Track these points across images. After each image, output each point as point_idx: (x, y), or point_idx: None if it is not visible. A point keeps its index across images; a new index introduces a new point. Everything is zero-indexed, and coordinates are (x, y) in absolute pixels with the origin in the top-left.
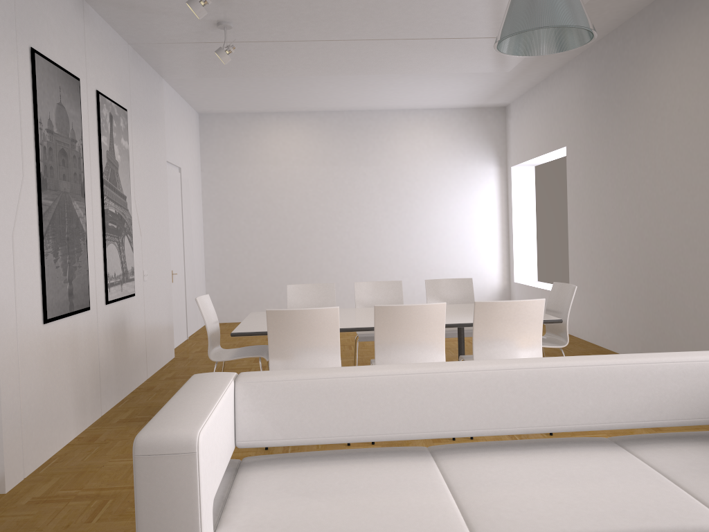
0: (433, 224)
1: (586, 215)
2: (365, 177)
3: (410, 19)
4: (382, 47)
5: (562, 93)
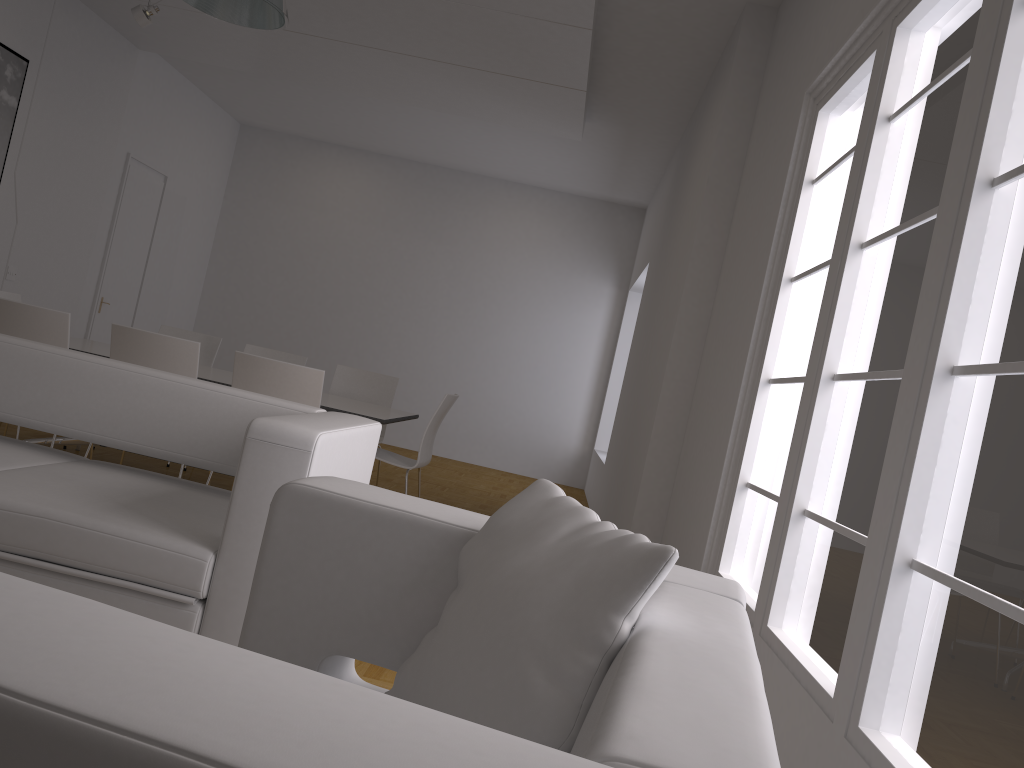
0: (507, 342)
1: (633, 355)
2: (432, 258)
3: (380, 22)
4: (379, 60)
5: (664, 190)
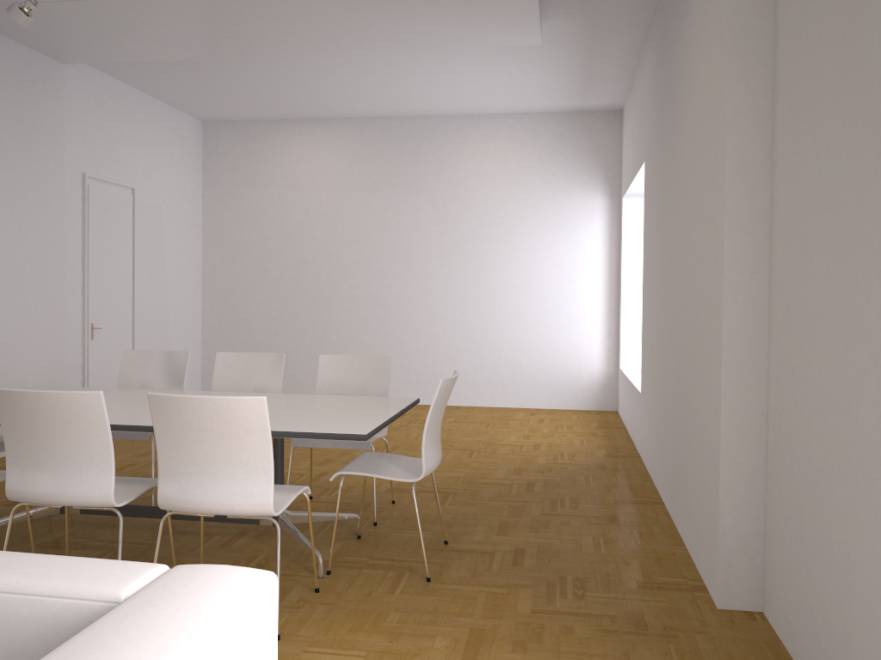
0: (507, 278)
1: (651, 269)
2: (414, 209)
3: None
4: (296, 3)
5: (645, 78)
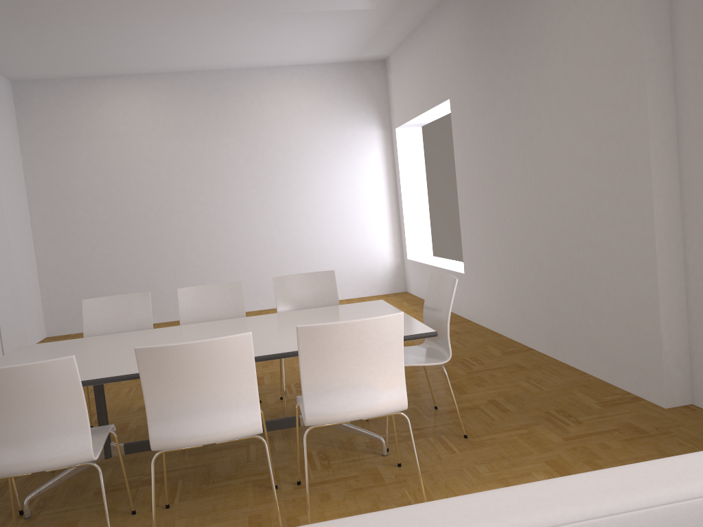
0: (312, 199)
1: (476, 180)
2: (228, 149)
3: None
4: None
5: (441, 35)
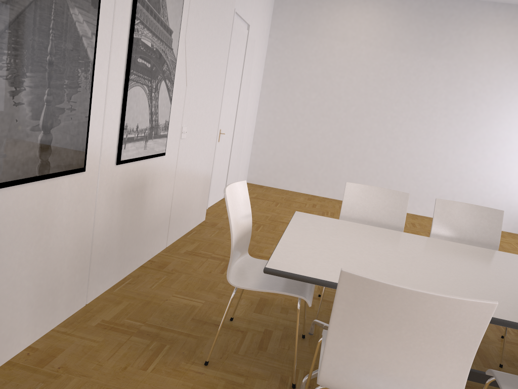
0: (494, 132)
1: None
2: (432, 70)
3: None
4: None
5: None
